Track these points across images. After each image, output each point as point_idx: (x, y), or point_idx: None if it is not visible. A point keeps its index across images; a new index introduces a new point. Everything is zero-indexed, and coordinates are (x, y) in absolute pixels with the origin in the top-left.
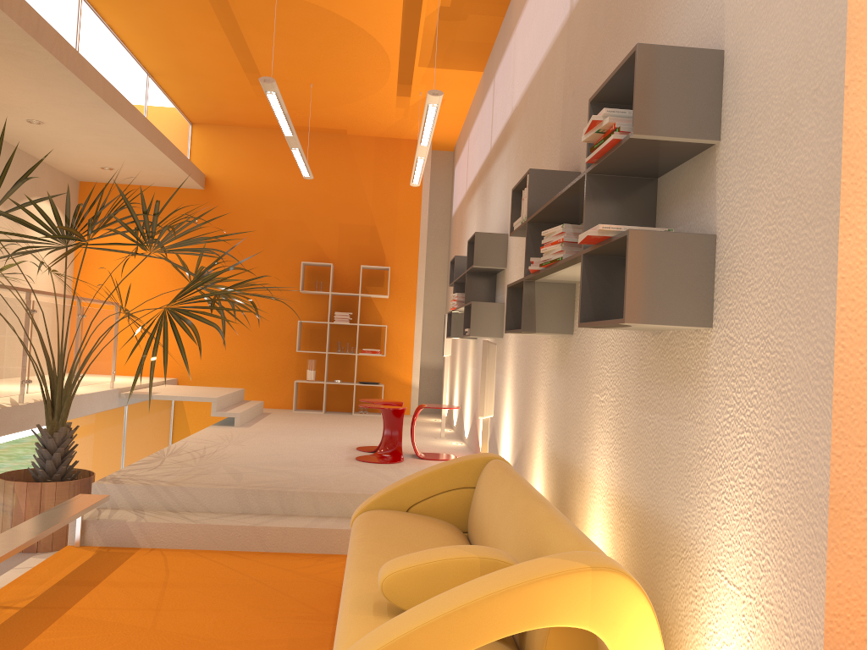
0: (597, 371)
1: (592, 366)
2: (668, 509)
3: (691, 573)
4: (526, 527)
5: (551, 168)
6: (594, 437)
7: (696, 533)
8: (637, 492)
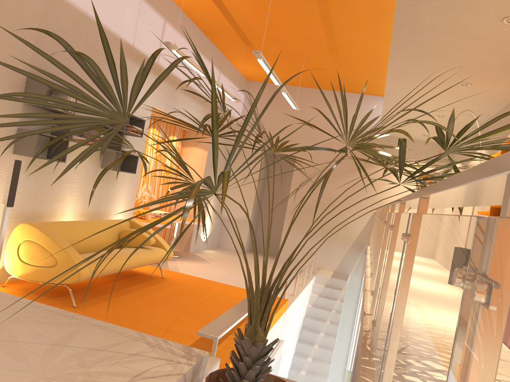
0: (69, 176)
1: (65, 174)
2: (103, 209)
3: (108, 219)
4: (108, 226)
5: (16, 54)
6: (65, 199)
7: (111, 210)
8: (91, 209)
